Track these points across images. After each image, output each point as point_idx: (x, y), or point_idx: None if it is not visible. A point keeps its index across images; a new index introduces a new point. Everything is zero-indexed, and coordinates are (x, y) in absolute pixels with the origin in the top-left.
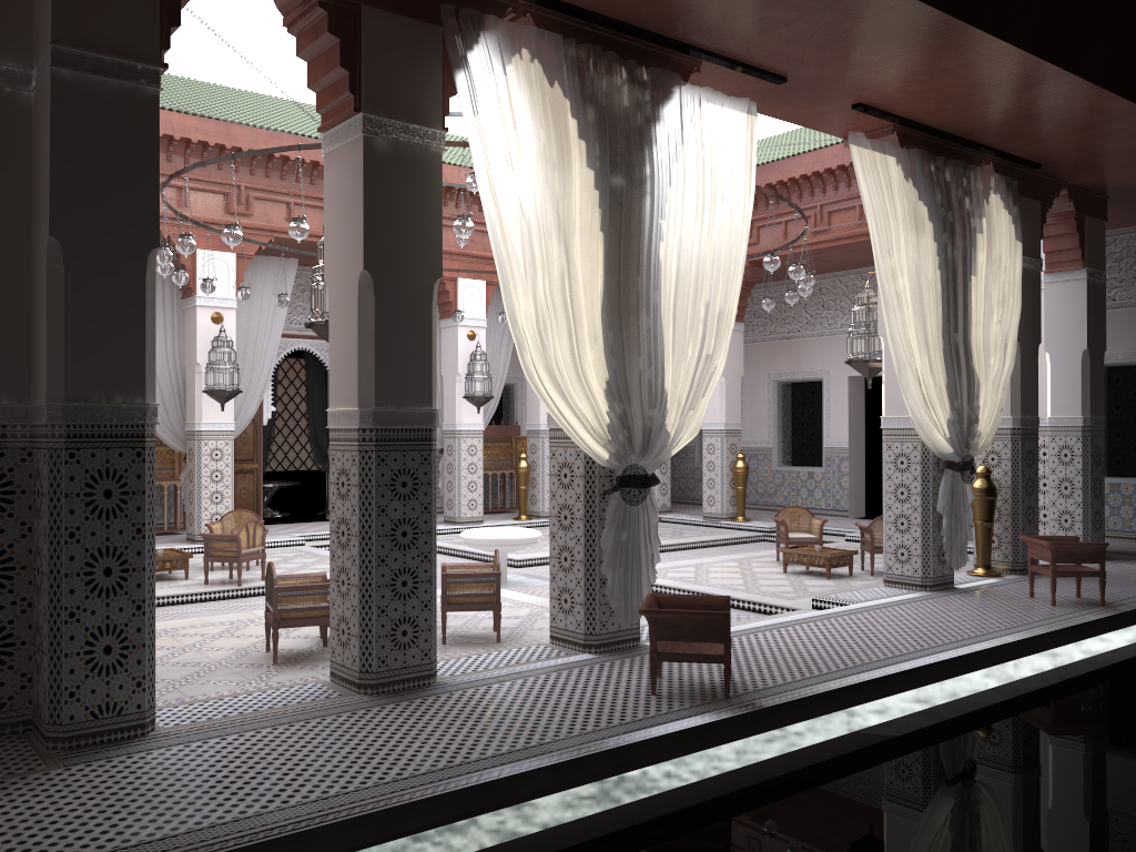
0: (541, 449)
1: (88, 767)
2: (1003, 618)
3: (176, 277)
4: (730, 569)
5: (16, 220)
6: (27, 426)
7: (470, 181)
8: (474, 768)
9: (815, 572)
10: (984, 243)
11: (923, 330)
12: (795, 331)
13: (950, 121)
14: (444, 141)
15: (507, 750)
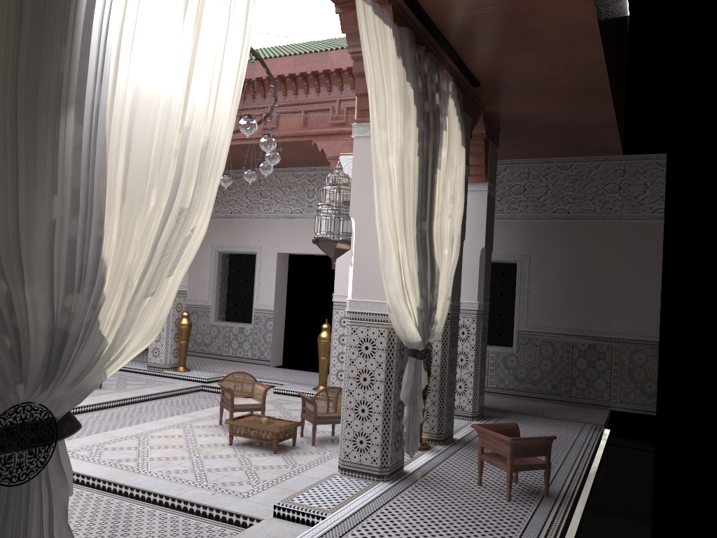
0: None
1: None
2: (486, 534)
3: None
4: (174, 441)
5: None
6: None
7: None
8: None
9: (260, 443)
10: (446, 140)
11: (403, 214)
12: (237, 212)
13: (443, 5)
14: None
15: None
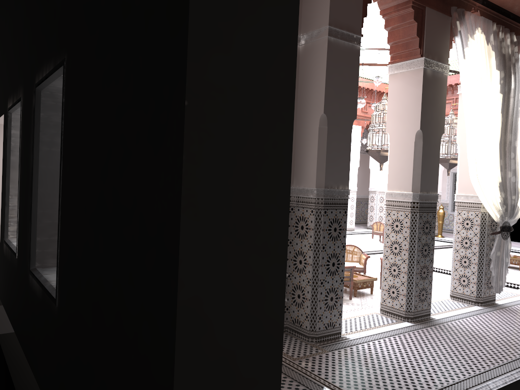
0: None
1: (340, 352)
2: None
3: None
4: None
5: None
6: (291, 196)
7: (376, 80)
8: (518, 364)
9: (509, 267)
10: None
11: None
12: None
13: None
14: (448, 70)
15: (519, 356)
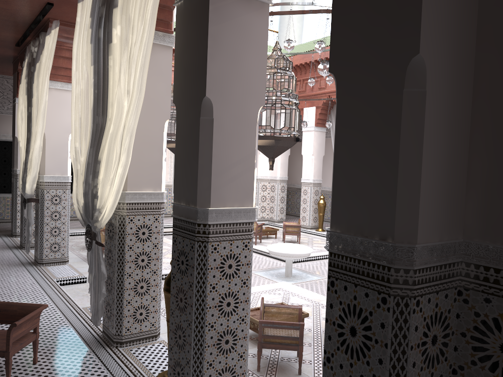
0: None
1: None
2: None
3: None
4: None
5: None
6: None
7: None
8: None
9: None
10: (118, 15)
11: (86, 119)
12: None
13: None
14: None
15: None
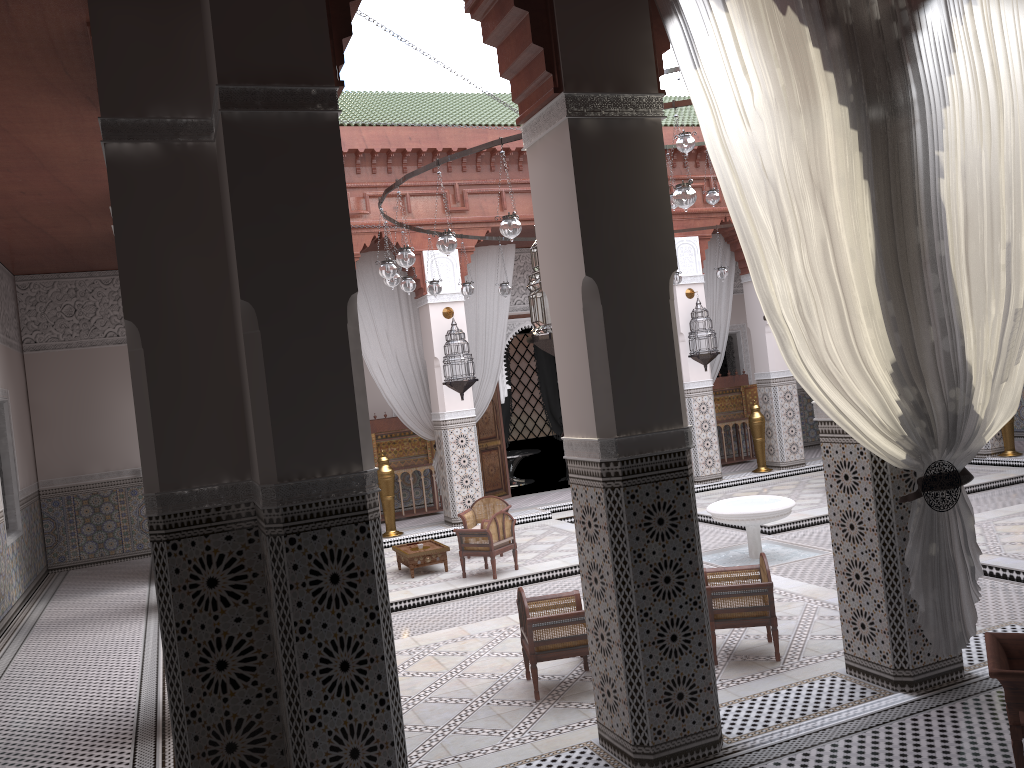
0: (774, 399)
1: None
2: None
3: (404, 285)
4: None
5: (214, 283)
6: (250, 503)
7: (681, 142)
8: None
9: None
10: None
11: None
12: None
13: None
14: (661, 107)
15: None
